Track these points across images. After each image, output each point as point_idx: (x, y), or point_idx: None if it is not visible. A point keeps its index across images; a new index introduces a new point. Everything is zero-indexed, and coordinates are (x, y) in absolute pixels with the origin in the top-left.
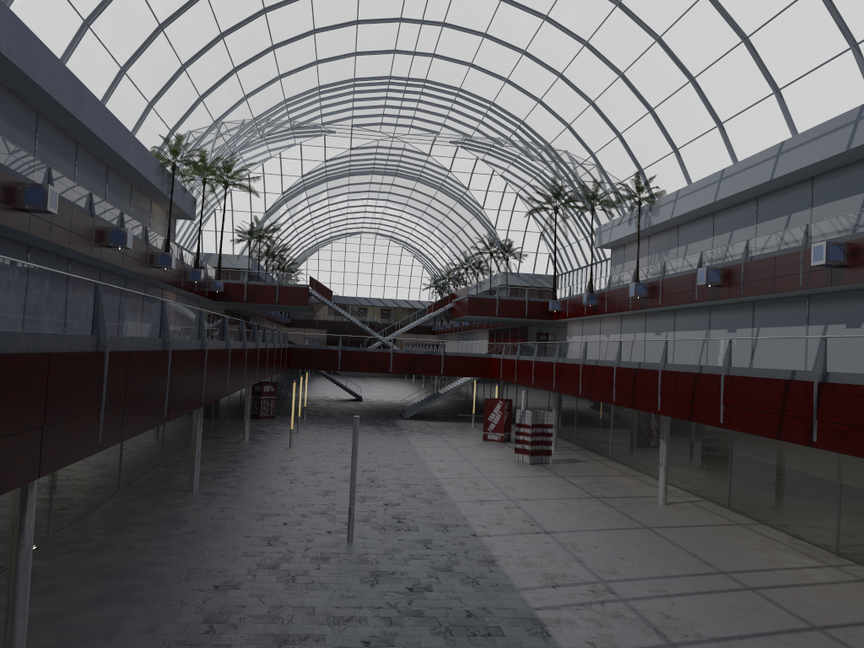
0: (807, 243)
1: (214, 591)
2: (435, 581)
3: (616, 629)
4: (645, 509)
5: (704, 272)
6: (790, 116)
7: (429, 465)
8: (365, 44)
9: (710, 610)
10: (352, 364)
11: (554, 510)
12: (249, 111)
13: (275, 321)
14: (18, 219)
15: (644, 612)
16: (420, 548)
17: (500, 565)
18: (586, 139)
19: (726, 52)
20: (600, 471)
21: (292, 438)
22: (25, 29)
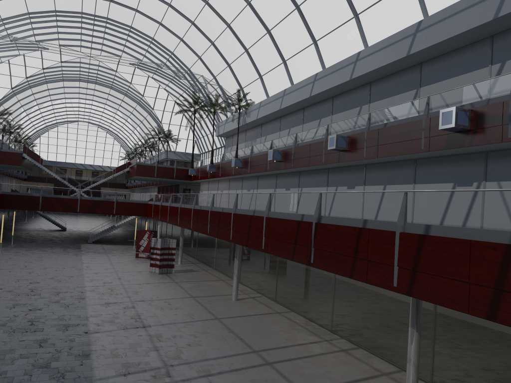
0: (328, 136)
1: None
2: (27, 379)
3: None
4: (222, 304)
5: (271, 152)
6: (322, 58)
7: (86, 276)
8: None
9: None
10: (50, 206)
11: (159, 308)
12: None
13: (13, 176)
14: None
15: None
16: (34, 348)
17: (92, 358)
18: (210, 67)
19: (287, 15)
20: (204, 277)
21: None
22: None
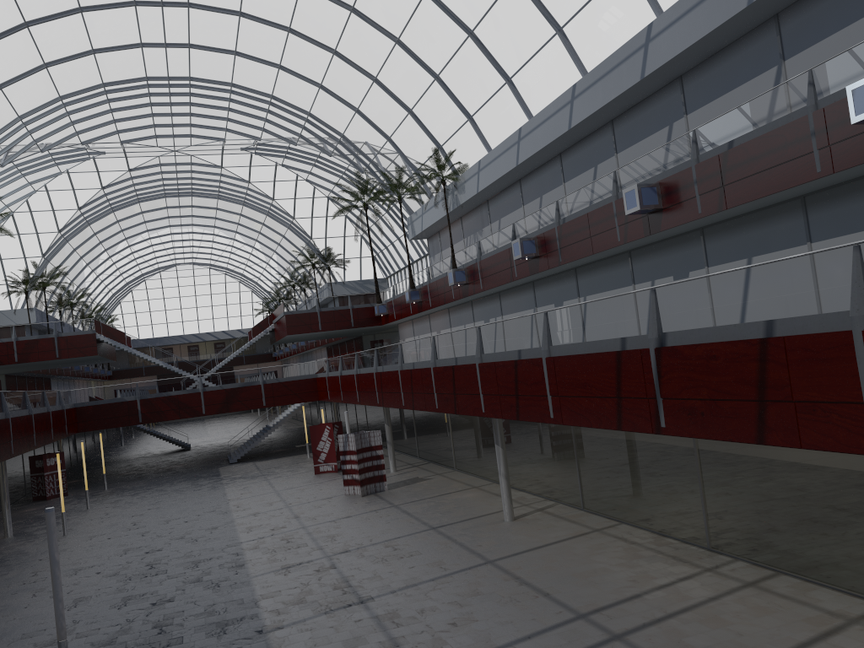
0: (618, 192)
1: None
2: None
3: None
4: (490, 532)
5: (518, 245)
6: (577, 56)
7: (238, 524)
8: (102, 38)
9: None
10: (156, 414)
11: (379, 560)
12: None
13: (89, 376)
14: None
15: None
16: None
17: None
18: (379, 122)
19: None
20: (442, 488)
21: (65, 523)
22: None
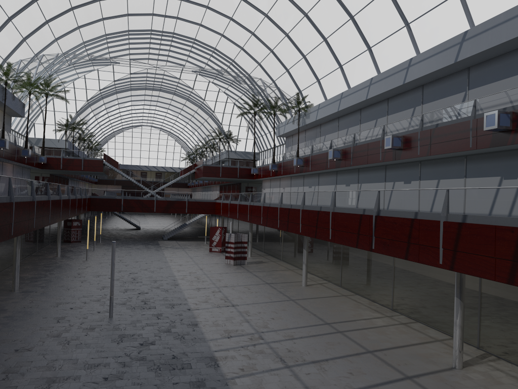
0: (384, 136)
1: (14, 353)
2: (158, 338)
3: (258, 359)
4: (294, 289)
5: (331, 152)
6: (376, 63)
7: (172, 268)
8: (133, 9)
9: (314, 345)
10: (130, 208)
11: (241, 292)
12: (59, 48)
13: (87, 180)
14: None
15: (277, 349)
16: (154, 319)
17: (200, 327)
18: (270, 72)
19: (342, 25)
20: (274, 267)
21: (88, 254)
22: None
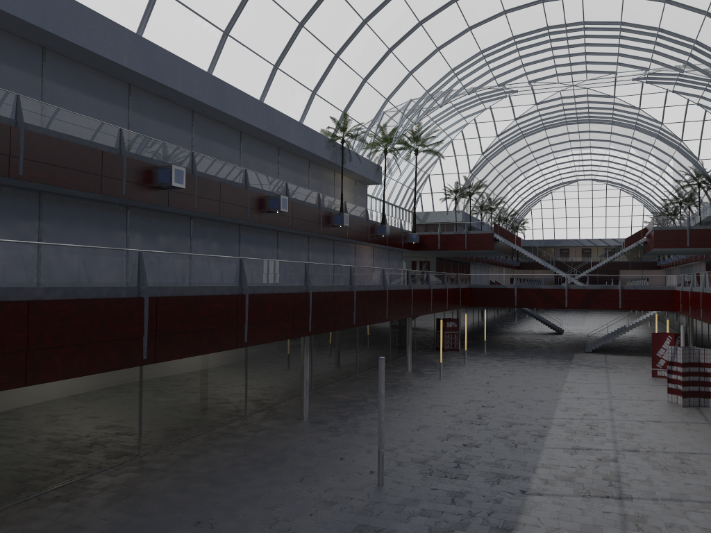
0: None
1: (190, 527)
2: None
3: None
4: None
5: None
6: None
7: (561, 402)
8: (510, 0)
9: None
10: (527, 301)
11: (660, 467)
12: (419, 85)
13: (500, 264)
14: (154, 195)
15: None
16: (443, 502)
17: None
18: None
19: None
20: None
21: (441, 370)
22: (150, 44)
